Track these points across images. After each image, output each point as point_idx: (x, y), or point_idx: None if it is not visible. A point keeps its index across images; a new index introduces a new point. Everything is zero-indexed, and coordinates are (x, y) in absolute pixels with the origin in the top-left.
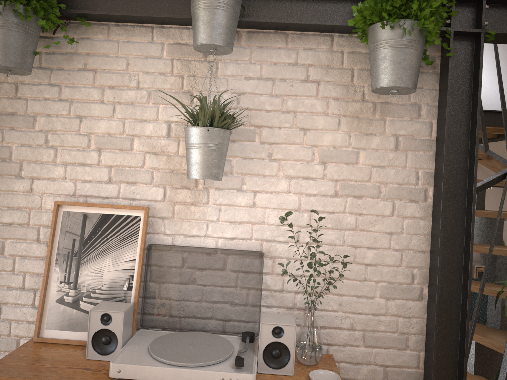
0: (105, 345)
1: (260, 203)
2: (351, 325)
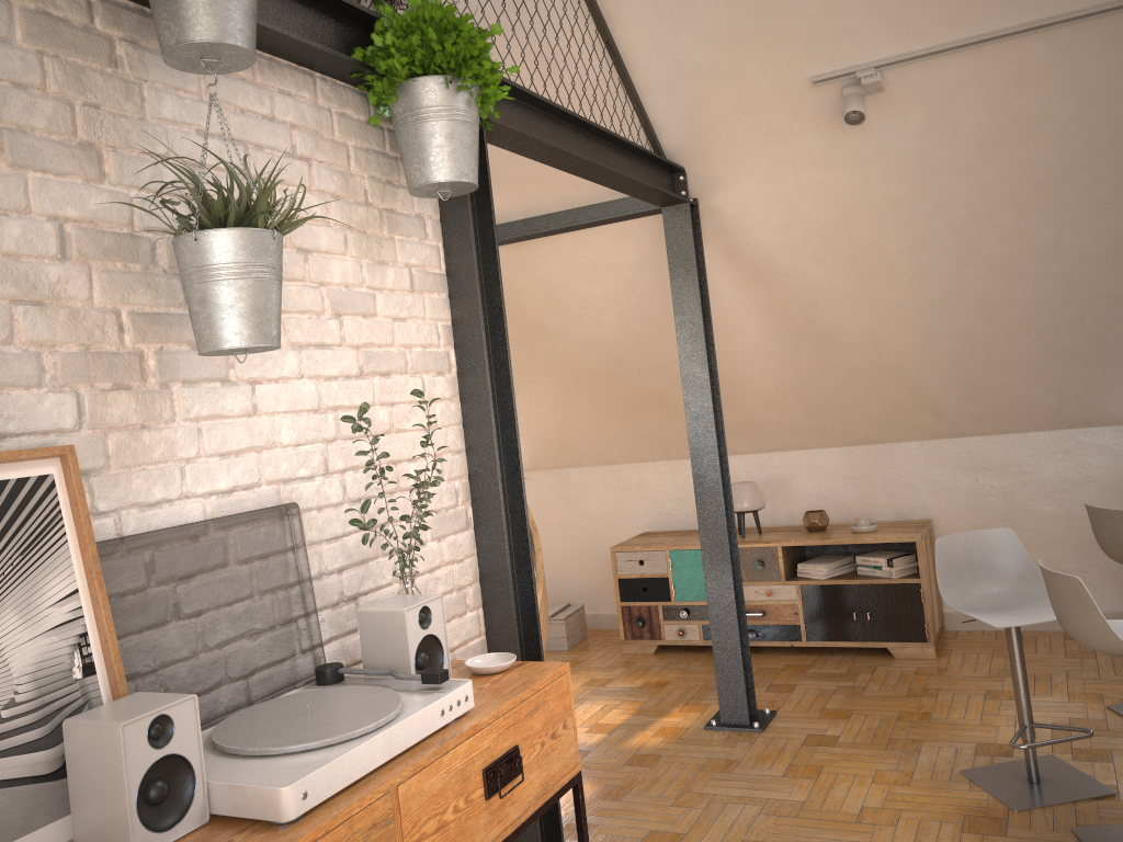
0: (162, 803)
1: (264, 405)
2: None
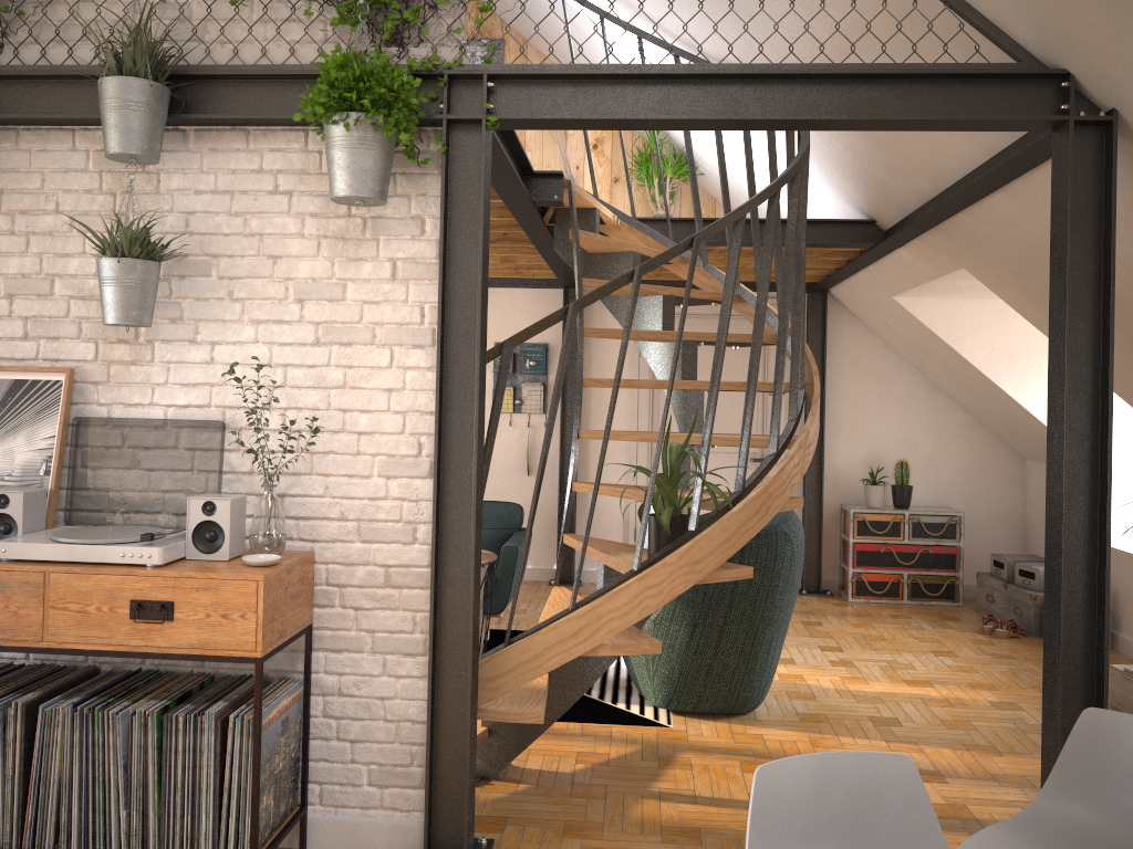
0: (4, 534)
1: (220, 358)
2: (342, 514)
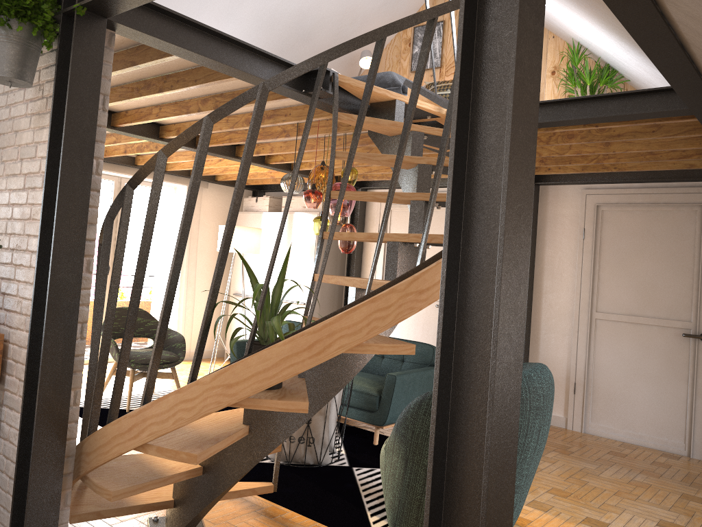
0: None
1: None
2: (21, 310)
